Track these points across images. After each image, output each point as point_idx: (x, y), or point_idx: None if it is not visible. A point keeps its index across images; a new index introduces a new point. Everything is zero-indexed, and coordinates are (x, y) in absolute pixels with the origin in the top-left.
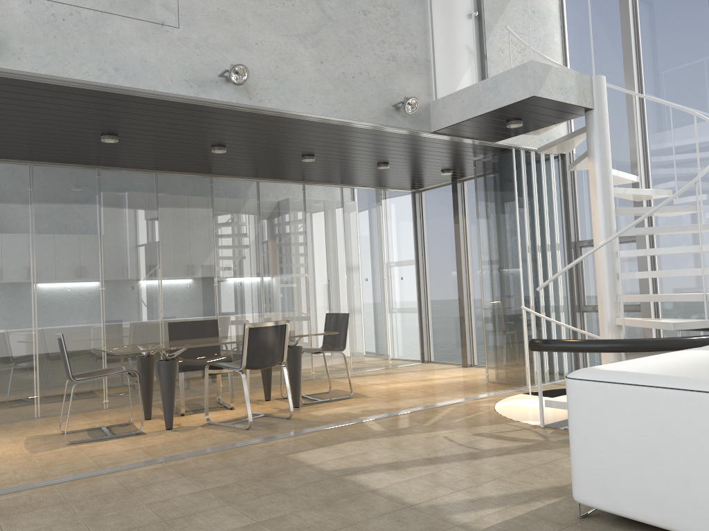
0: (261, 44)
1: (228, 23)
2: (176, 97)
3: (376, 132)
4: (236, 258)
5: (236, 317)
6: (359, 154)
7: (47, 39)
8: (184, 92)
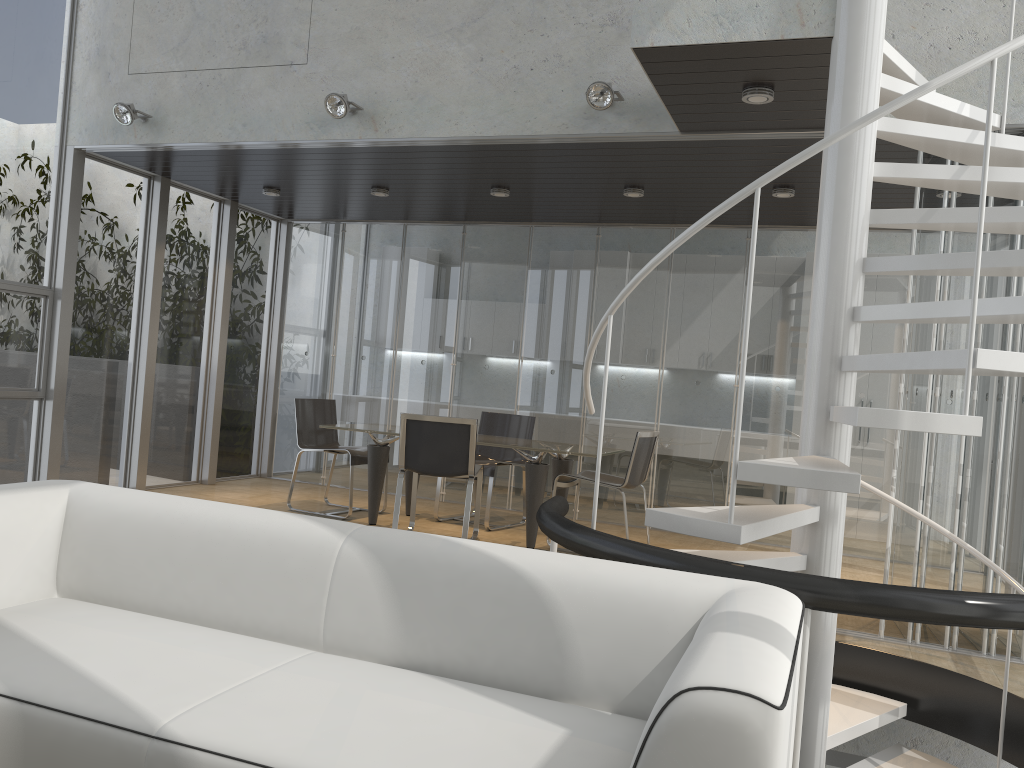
0: (398, 57)
1: (362, 41)
2: (296, 143)
3: (600, 145)
4: (622, 340)
5: (611, 422)
6: (687, 178)
7: (194, 109)
8: (304, 137)
